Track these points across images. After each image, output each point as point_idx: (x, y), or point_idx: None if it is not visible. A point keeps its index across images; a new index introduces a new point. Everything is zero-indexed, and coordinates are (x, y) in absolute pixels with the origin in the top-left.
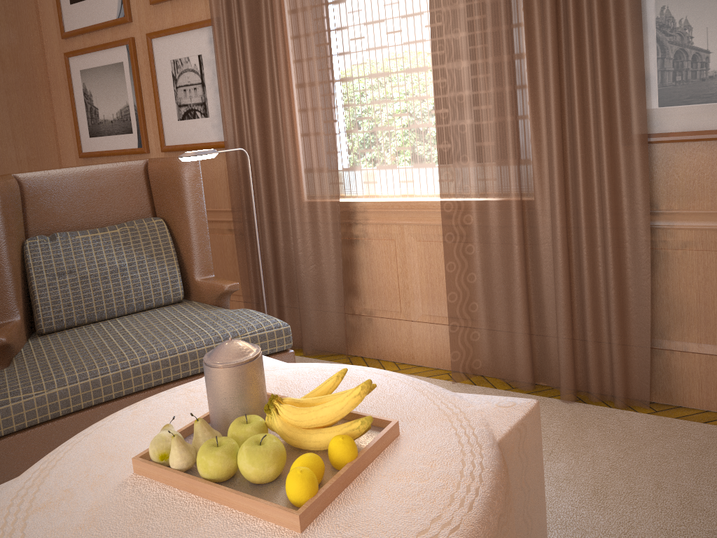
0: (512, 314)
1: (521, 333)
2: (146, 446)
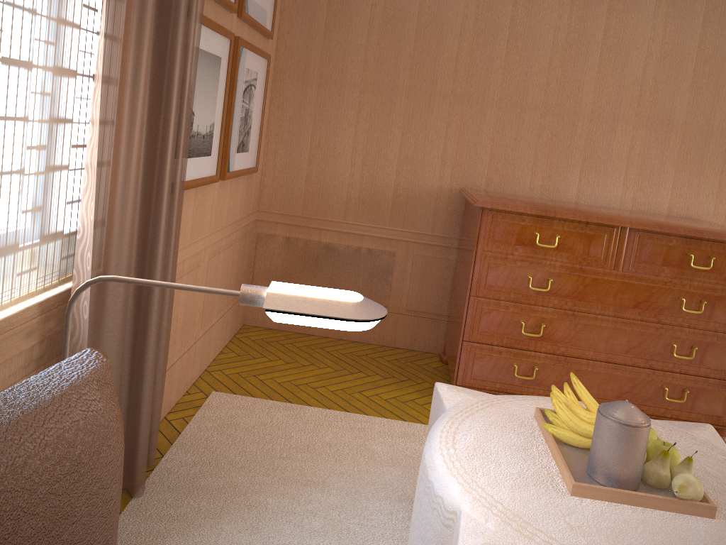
0: None
1: None
2: (691, 529)
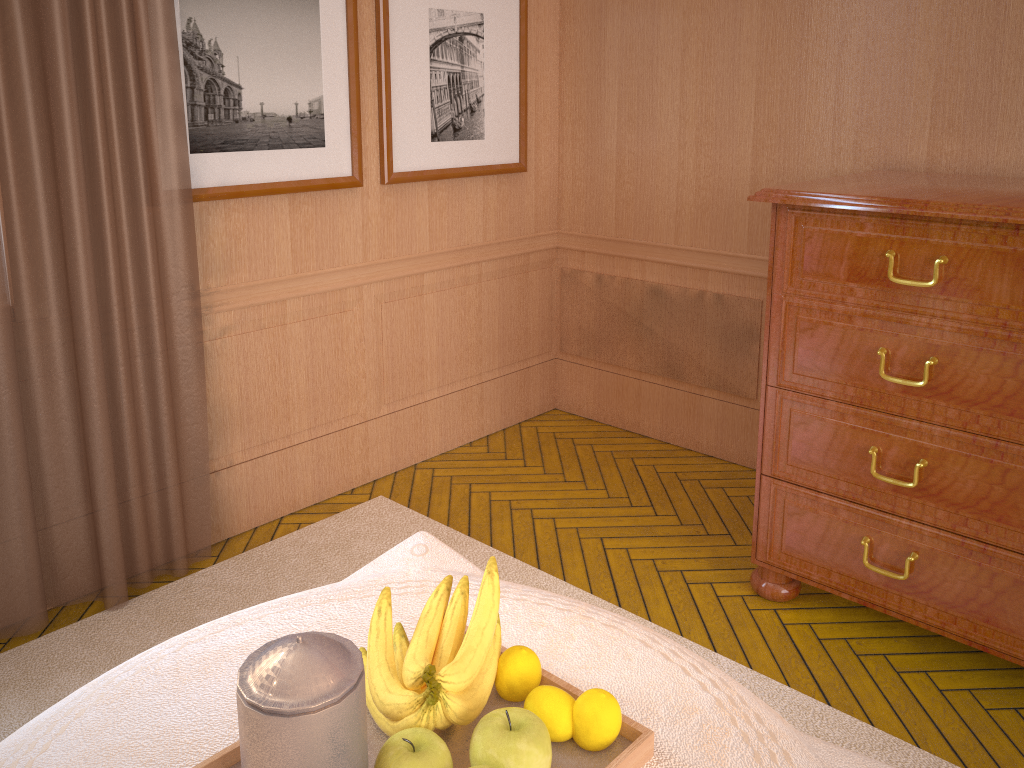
0: (5, 512)
1: (27, 537)
2: None
